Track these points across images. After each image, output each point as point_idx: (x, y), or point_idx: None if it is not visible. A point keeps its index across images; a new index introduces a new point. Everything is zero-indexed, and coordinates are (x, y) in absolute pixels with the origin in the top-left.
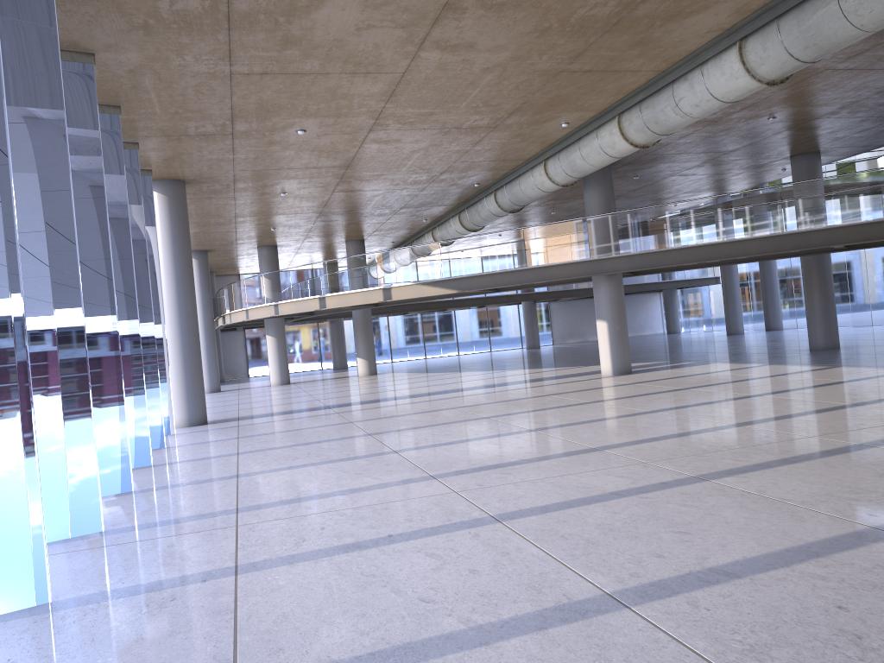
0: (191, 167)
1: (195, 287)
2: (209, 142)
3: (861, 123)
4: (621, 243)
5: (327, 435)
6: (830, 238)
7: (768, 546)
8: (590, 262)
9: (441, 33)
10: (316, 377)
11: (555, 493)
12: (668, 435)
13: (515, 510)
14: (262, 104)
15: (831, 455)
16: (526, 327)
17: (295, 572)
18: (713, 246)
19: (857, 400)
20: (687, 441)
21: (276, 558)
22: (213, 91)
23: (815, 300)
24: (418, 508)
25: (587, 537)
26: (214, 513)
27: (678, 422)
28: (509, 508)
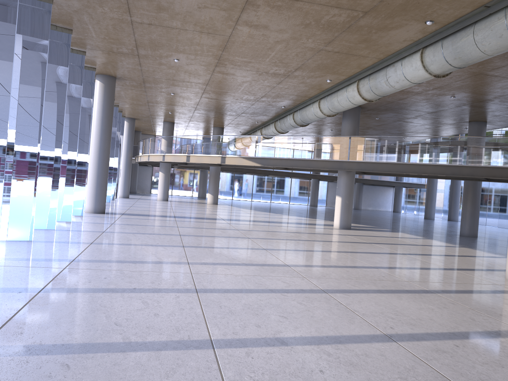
0: (118, 70)
1: (125, 137)
2: (125, 57)
3: None
4: (355, 154)
5: (158, 231)
6: (473, 172)
7: (319, 333)
8: (336, 161)
9: (247, 17)
10: (184, 200)
11: (241, 284)
12: (333, 265)
13: (211, 288)
14: (151, 41)
15: (406, 293)
16: (311, 193)
17: (68, 297)
18: (406, 165)
19: (454, 267)
20: (339, 270)
21: (67, 288)
22: (123, 30)
23: (467, 207)
24: (163, 277)
25: (232, 309)
26: (60, 259)
27: (346, 260)
28: (209, 287)
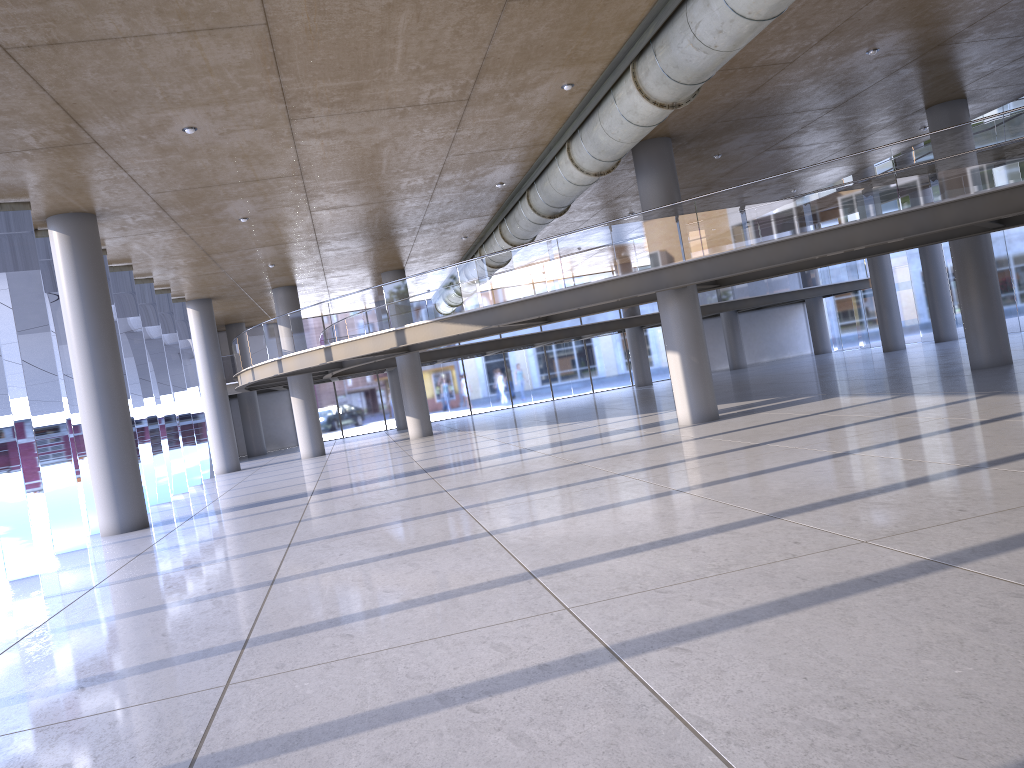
0: (82, 193)
1: (198, 344)
2: (73, 156)
3: (1011, 48)
4: (682, 246)
5: (240, 548)
6: (967, 213)
7: None
8: (645, 274)
9: None
10: (365, 443)
11: (357, 692)
12: (657, 541)
13: (246, 744)
14: (95, 92)
15: (868, 589)
16: (632, 360)
17: None
18: (805, 239)
19: (982, 459)
20: (672, 555)
21: None
22: (5, 79)
23: (973, 301)
24: (124, 730)
25: None
26: None
27: (696, 512)
28: (243, 738)
